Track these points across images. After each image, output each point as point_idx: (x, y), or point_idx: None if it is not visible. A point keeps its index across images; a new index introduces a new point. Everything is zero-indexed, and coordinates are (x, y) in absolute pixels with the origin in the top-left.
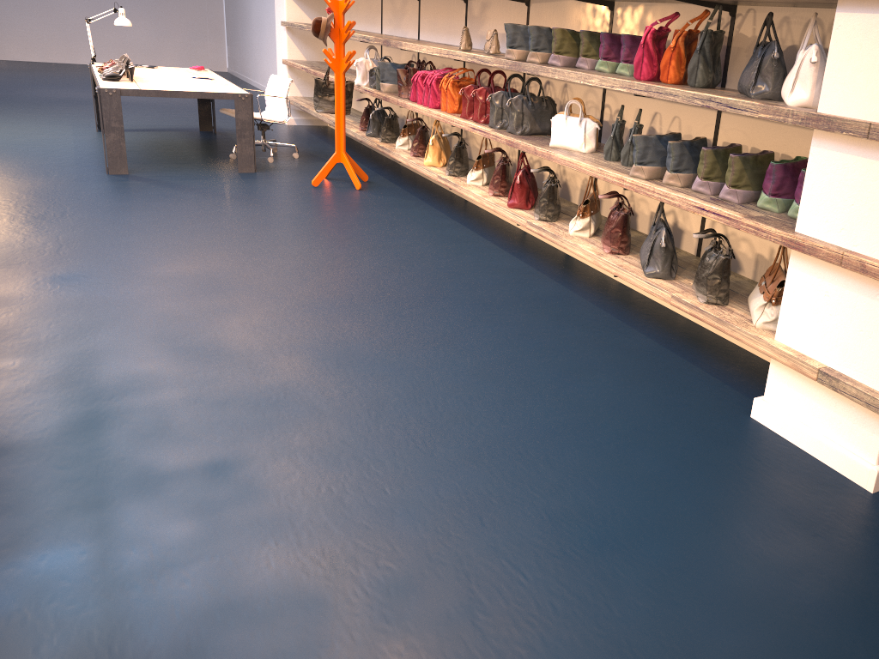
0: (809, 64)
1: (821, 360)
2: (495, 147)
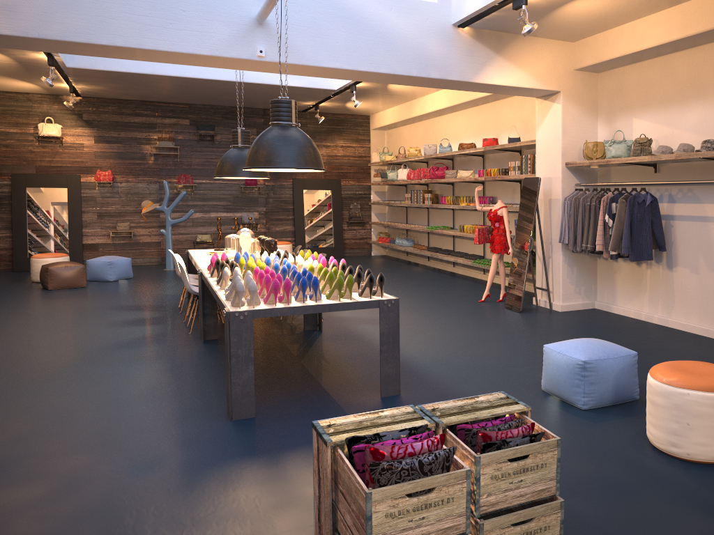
0: None
1: None
2: None
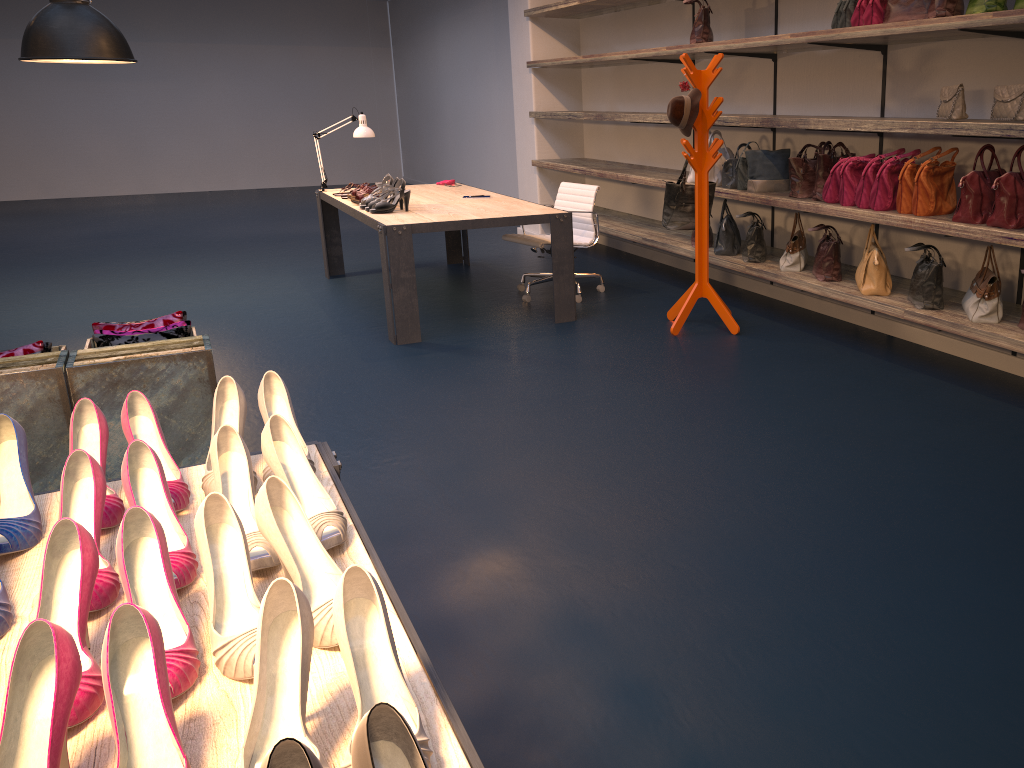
0: None
1: None
2: (960, 257)
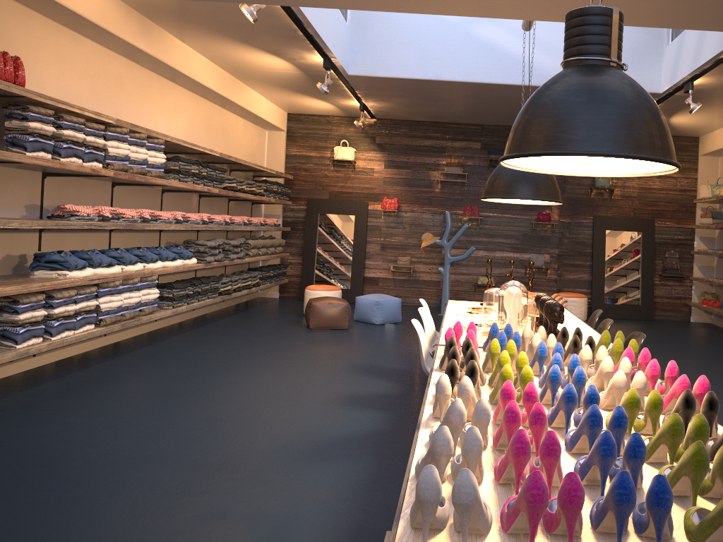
0: None
1: None
2: None
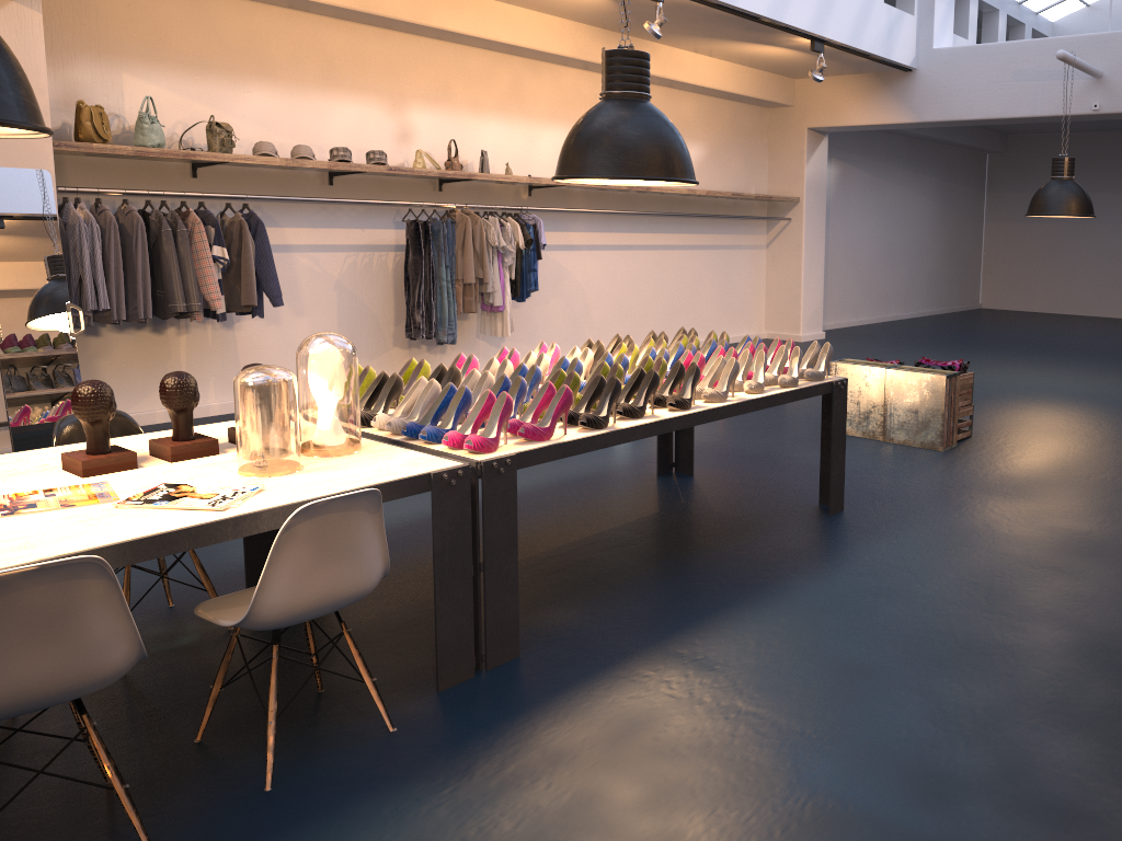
0: None
1: None
2: None
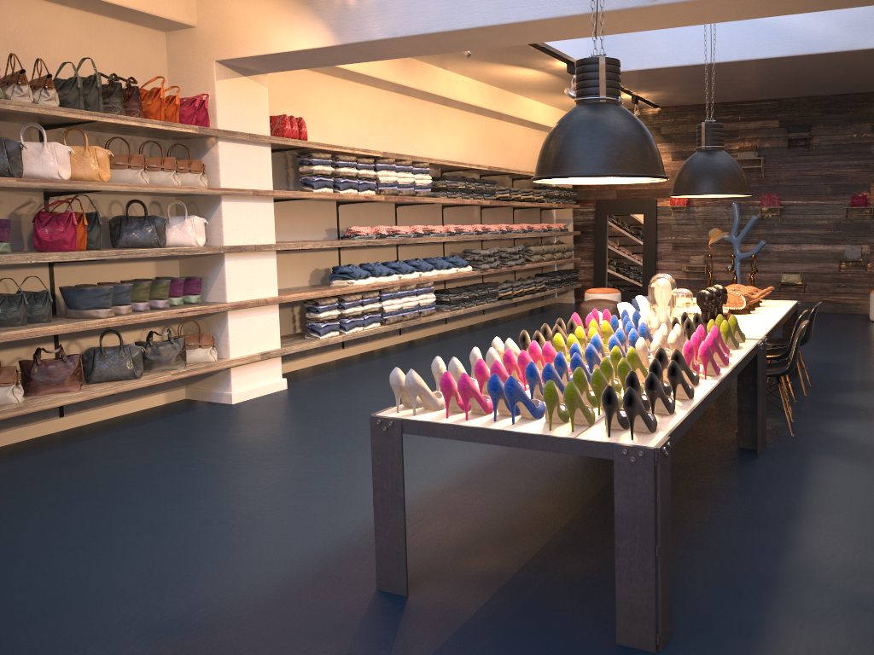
0: (203, 225)
1: (253, 352)
2: None
